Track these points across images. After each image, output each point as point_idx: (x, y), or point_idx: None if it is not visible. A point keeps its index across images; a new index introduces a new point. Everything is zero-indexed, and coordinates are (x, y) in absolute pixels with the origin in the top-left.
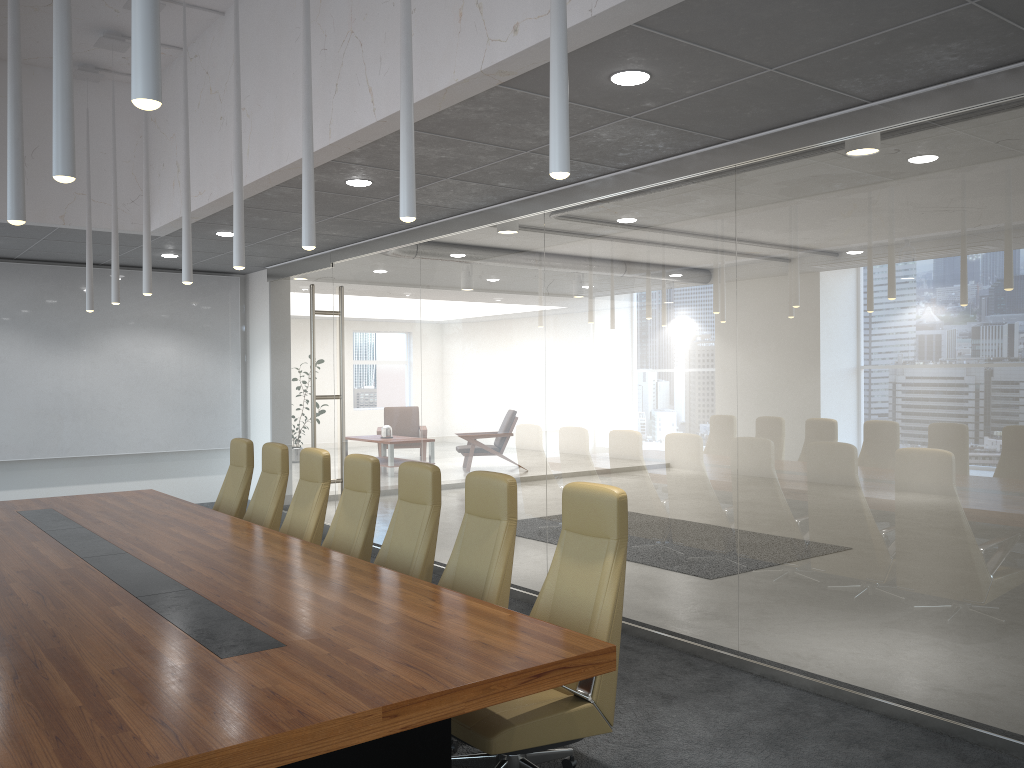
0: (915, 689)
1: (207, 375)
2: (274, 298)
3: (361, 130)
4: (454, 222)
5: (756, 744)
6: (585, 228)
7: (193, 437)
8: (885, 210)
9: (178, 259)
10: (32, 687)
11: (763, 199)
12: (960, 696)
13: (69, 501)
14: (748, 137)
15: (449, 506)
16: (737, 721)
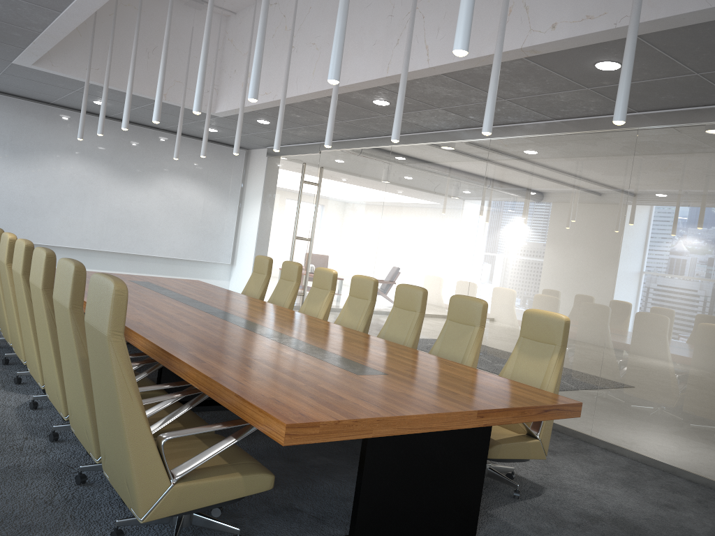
0: (713, 466)
1: (216, 213)
2: (270, 168)
3: (414, 71)
4: (421, 136)
5: (617, 483)
6: (520, 153)
7: (201, 252)
8: None
9: (214, 133)
10: (265, 372)
11: (655, 152)
12: None
13: (154, 279)
14: (651, 112)
15: None
16: (600, 470)
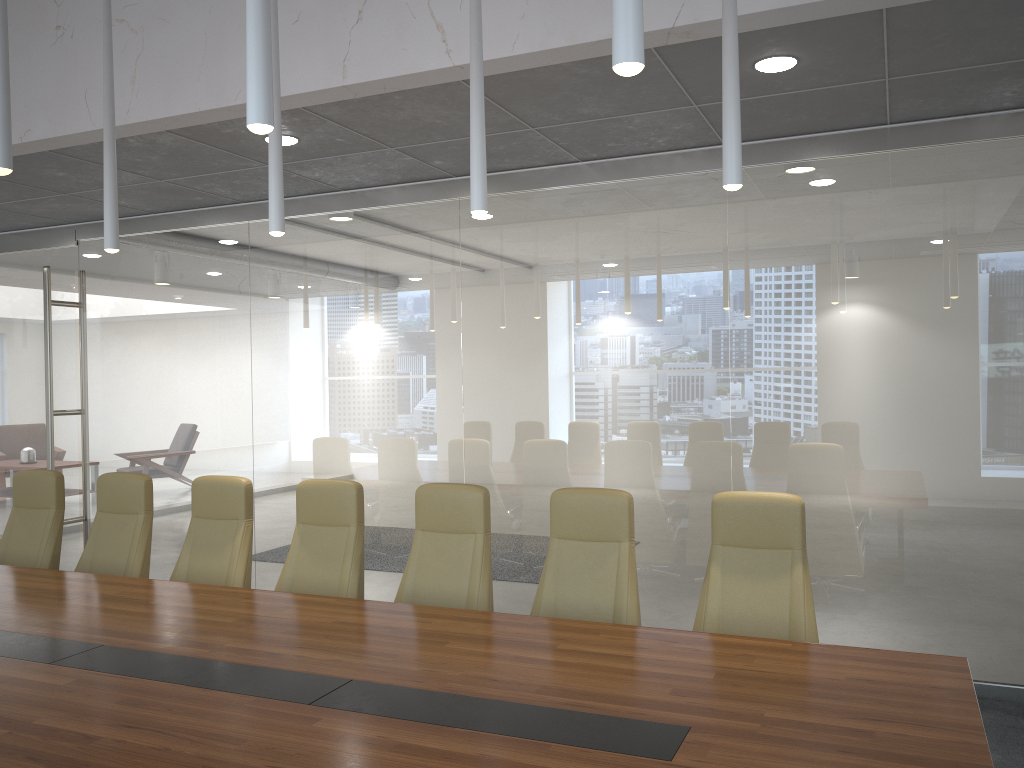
0: None
1: None
2: None
3: (414, 74)
4: (313, 201)
5: None
6: (522, 220)
7: None
8: (899, 224)
9: None
10: None
11: (761, 205)
12: (981, 658)
13: None
14: (746, 143)
15: None
16: None
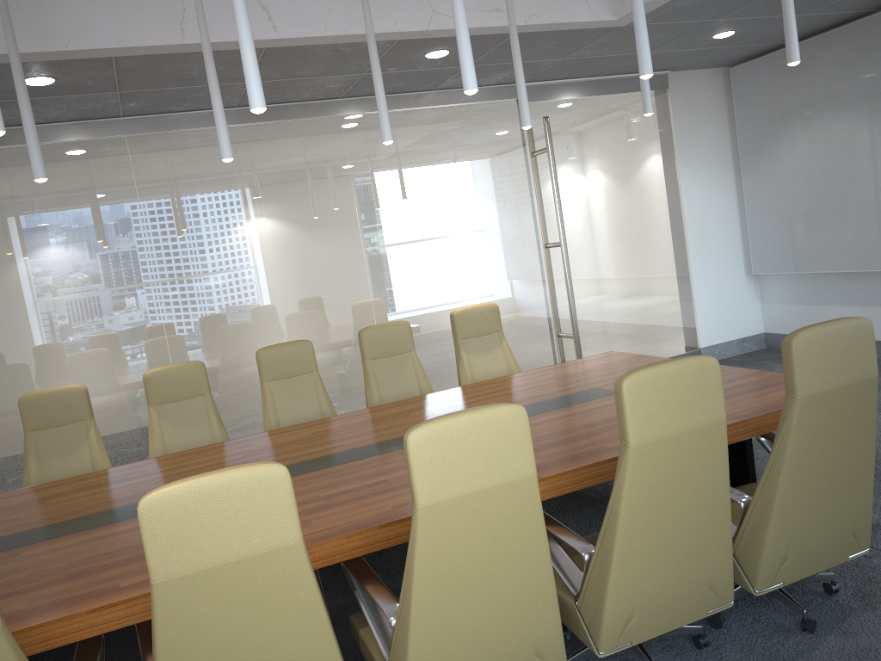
0: None
1: None
2: None
3: None
4: None
5: None
6: (190, 153)
7: None
8: (445, 151)
9: None
10: None
11: (366, 140)
12: None
13: None
14: (352, 98)
15: (5, 459)
16: None
